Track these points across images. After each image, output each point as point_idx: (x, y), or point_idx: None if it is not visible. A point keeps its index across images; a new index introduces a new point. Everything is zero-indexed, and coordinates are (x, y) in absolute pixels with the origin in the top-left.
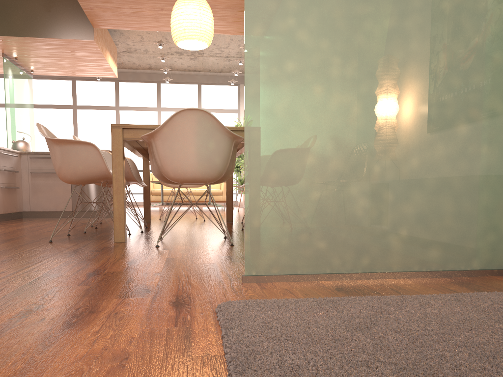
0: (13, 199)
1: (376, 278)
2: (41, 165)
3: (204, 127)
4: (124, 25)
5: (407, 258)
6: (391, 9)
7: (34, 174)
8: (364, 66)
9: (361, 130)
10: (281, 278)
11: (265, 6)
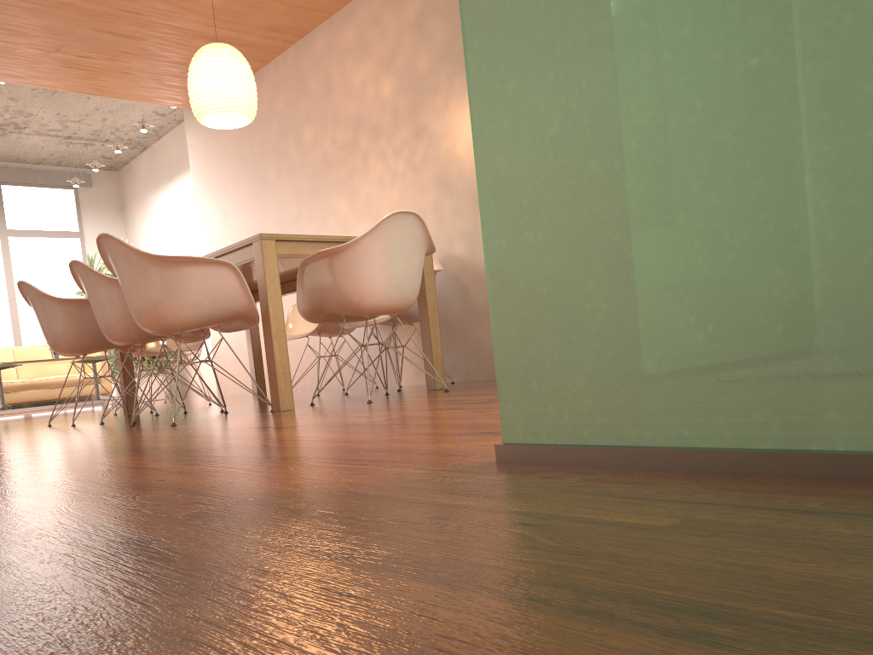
0: None
1: None
2: None
3: (412, 237)
4: None
5: None
6: None
7: None
8: None
9: None
10: None
11: None
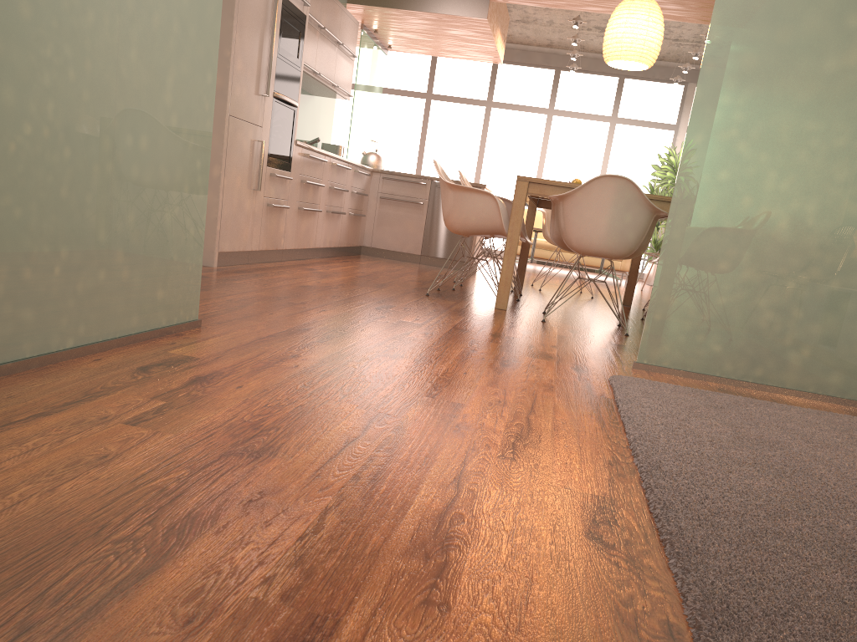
0: (356, 229)
1: (765, 390)
2: (394, 189)
3: (623, 197)
4: (533, 1)
5: (804, 378)
6: (844, 128)
7: (383, 199)
8: (800, 182)
9: (783, 245)
10: (670, 371)
11: (710, 115)
